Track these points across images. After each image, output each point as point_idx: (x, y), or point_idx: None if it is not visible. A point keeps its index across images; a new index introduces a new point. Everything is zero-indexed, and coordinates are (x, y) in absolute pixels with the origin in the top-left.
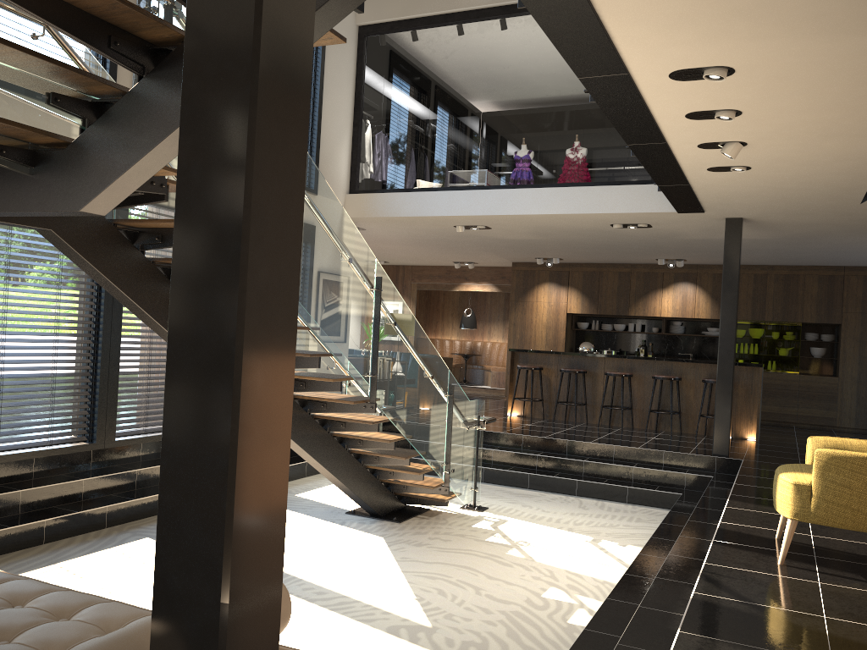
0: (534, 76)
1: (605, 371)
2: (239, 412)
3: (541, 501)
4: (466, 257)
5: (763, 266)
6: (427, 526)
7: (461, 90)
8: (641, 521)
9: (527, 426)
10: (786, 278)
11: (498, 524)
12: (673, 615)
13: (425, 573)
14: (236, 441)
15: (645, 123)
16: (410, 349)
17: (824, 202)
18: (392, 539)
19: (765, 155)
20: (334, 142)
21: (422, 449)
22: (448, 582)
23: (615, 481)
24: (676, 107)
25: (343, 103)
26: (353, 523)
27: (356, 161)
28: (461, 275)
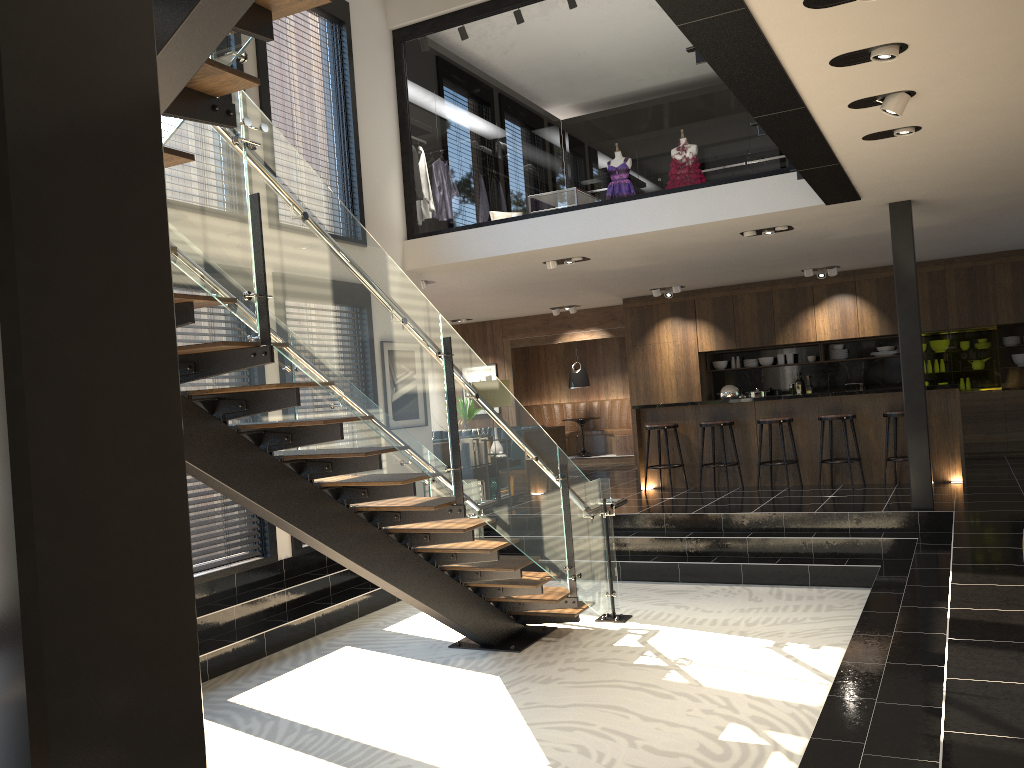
0: (620, 74)
1: (757, 418)
2: (42, 665)
3: (699, 597)
4: (565, 300)
5: (938, 260)
6: (556, 651)
7: (535, 102)
8: (833, 610)
9: (667, 501)
10: (969, 271)
11: (647, 637)
12: (915, 764)
13: (558, 723)
14: (44, 729)
15: (775, 82)
16: (501, 426)
17: (1019, 163)
18: (511, 677)
19: (941, 106)
20: (379, 178)
21: (535, 554)
22: (590, 733)
23: (790, 560)
24: (815, 50)
25: (385, 128)
26: (459, 660)
27: (410, 198)
28: (562, 323)
